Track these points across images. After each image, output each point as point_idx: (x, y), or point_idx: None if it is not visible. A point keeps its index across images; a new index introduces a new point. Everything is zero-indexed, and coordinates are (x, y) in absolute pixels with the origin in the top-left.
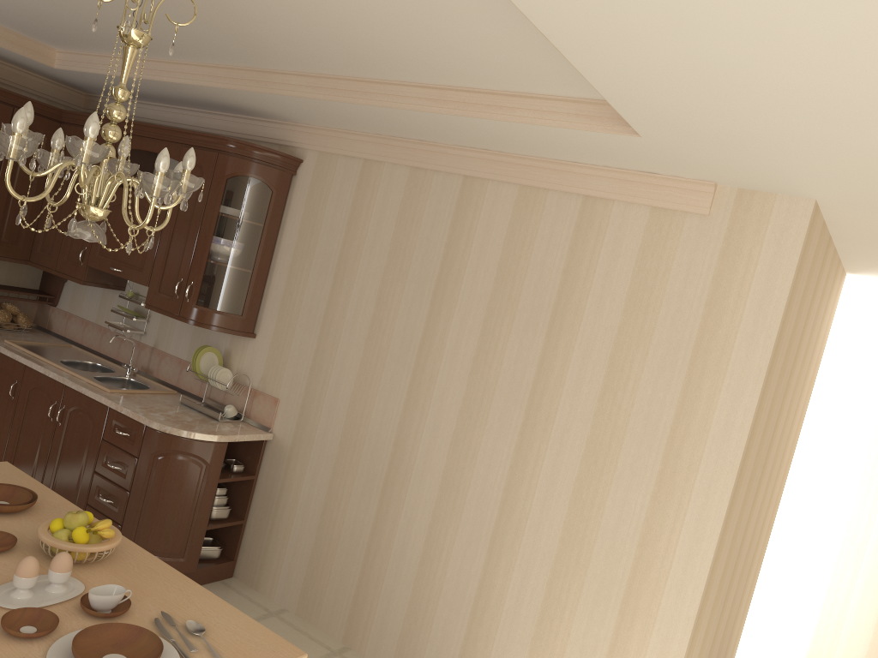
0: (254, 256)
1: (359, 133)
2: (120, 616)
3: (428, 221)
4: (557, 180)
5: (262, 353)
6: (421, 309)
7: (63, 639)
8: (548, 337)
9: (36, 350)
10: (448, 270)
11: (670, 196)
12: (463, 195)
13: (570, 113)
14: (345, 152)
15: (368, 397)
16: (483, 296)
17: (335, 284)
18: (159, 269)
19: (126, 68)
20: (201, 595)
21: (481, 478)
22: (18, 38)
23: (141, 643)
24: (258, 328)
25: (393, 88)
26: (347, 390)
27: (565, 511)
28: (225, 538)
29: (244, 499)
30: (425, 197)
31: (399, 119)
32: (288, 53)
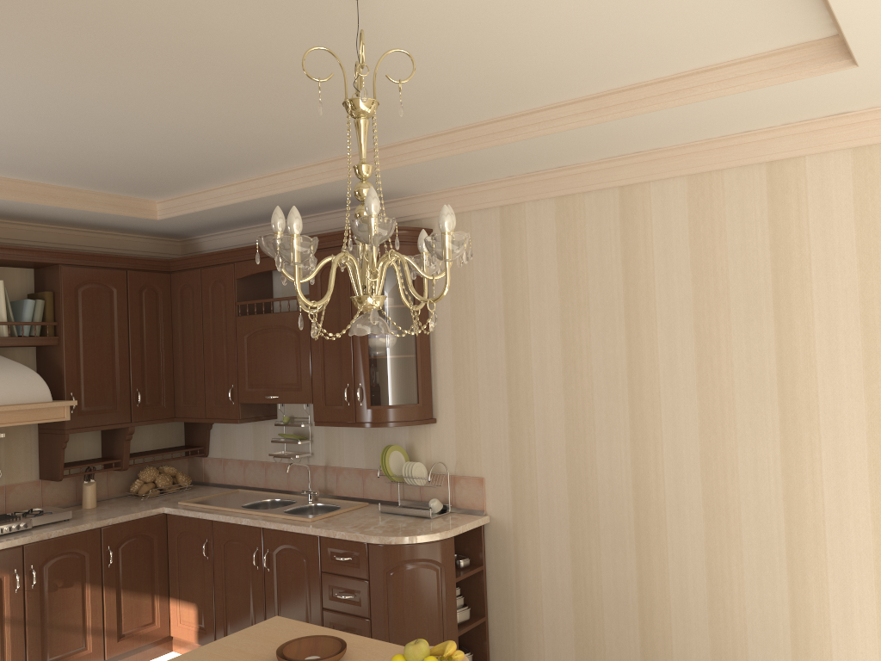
0: (413, 339)
1: (488, 182)
2: None
3: (593, 245)
4: (730, 156)
5: (449, 435)
6: (617, 336)
7: None
8: (778, 320)
9: (212, 503)
10: (634, 287)
11: (872, 130)
12: (625, 207)
13: (763, 70)
14: (477, 206)
15: (586, 445)
16: (684, 300)
17: (509, 341)
18: (319, 382)
19: (363, 141)
20: None
21: (751, 493)
22: (120, 200)
23: None
24: (436, 411)
25: (542, 115)
26: (559, 445)
27: (868, 500)
28: (470, 641)
29: (478, 593)
30: (582, 222)
31: (546, 147)
32: (426, 114)
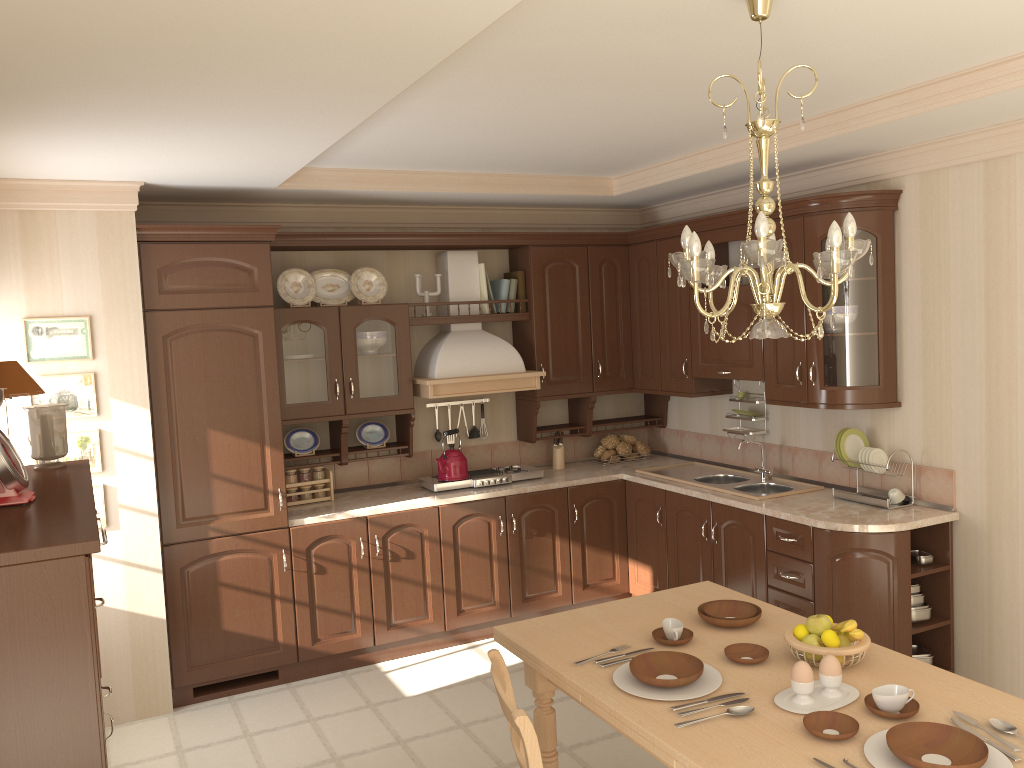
0: (874, 315)
1: (969, 133)
2: (911, 717)
3: None
4: None
5: (915, 421)
6: None
7: (871, 740)
8: None
9: (667, 474)
10: None
11: None
12: None
13: None
14: (956, 161)
15: None
16: None
17: (990, 318)
18: (770, 359)
19: (764, 160)
20: (986, 692)
21: None
22: (579, 180)
23: (954, 743)
24: (901, 395)
25: (1018, 63)
26: None
27: None
28: (931, 643)
29: (943, 594)
30: None
31: None
32: (875, 79)
